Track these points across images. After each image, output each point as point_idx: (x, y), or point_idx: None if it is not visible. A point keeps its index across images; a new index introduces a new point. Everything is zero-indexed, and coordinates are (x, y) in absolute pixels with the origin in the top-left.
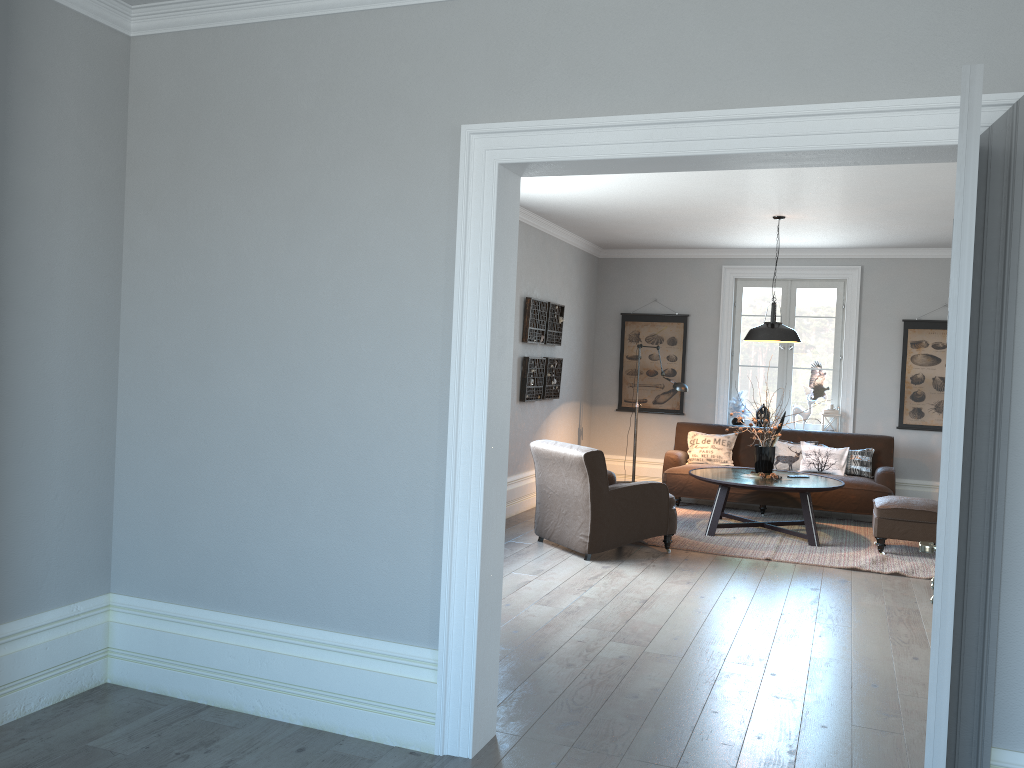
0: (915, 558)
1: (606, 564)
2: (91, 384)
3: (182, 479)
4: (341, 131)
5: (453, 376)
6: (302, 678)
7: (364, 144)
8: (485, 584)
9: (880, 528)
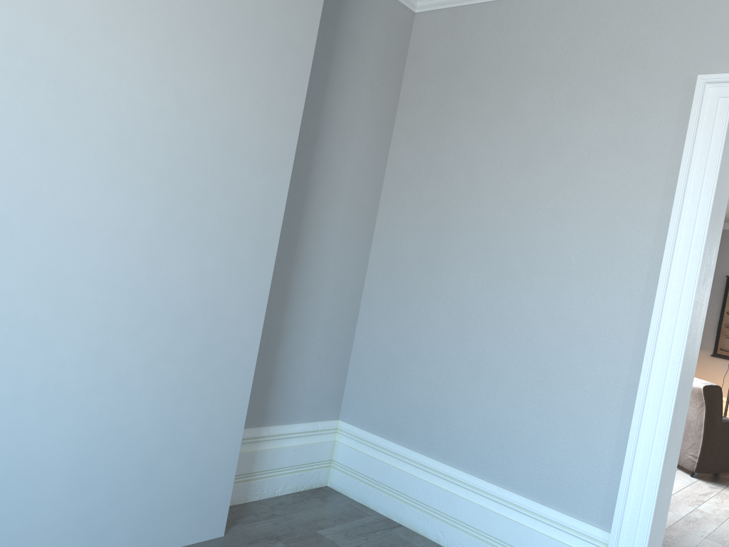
0: None
1: (712, 485)
2: (351, 263)
3: (404, 344)
4: (577, 81)
5: (659, 293)
6: (480, 523)
7: (597, 92)
8: (662, 484)
9: None
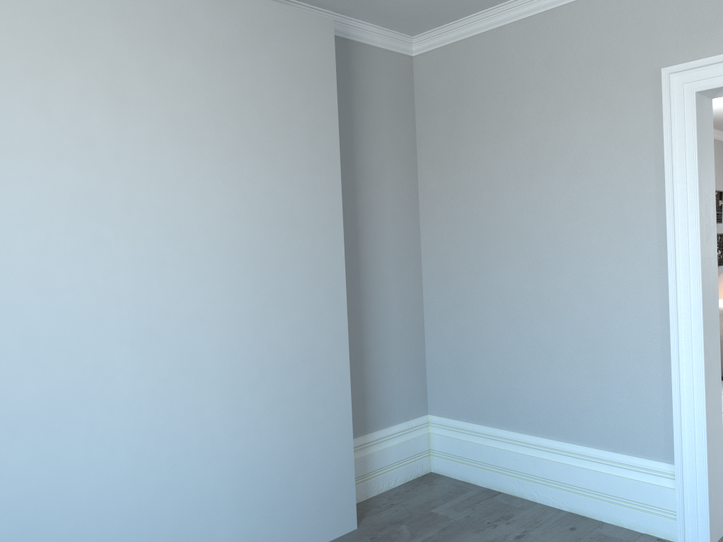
0: None
1: None
2: (407, 281)
3: (468, 340)
4: (563, 90)
5: (670, 258)
6: (566, 478)
7: (581, 97)
8: (709, 416)
9: None
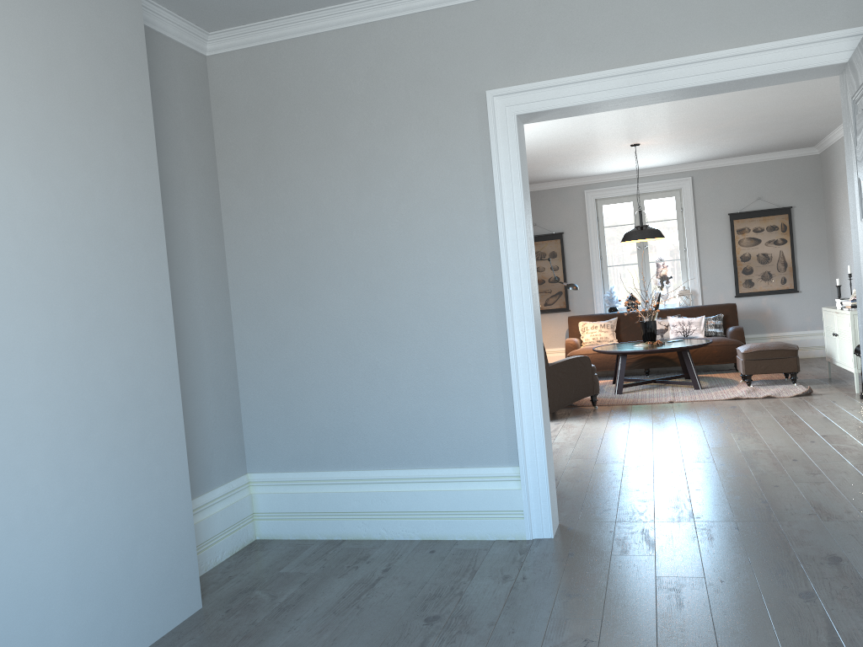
0: (775, 386)
1: (556, 422)
2: (217, 318)
3: (295, 379)
4: (389, 106)
5: (504, 270)
6: (416, 505)
7: (409, 114)
8: (544, 414)
9: (747, 368)
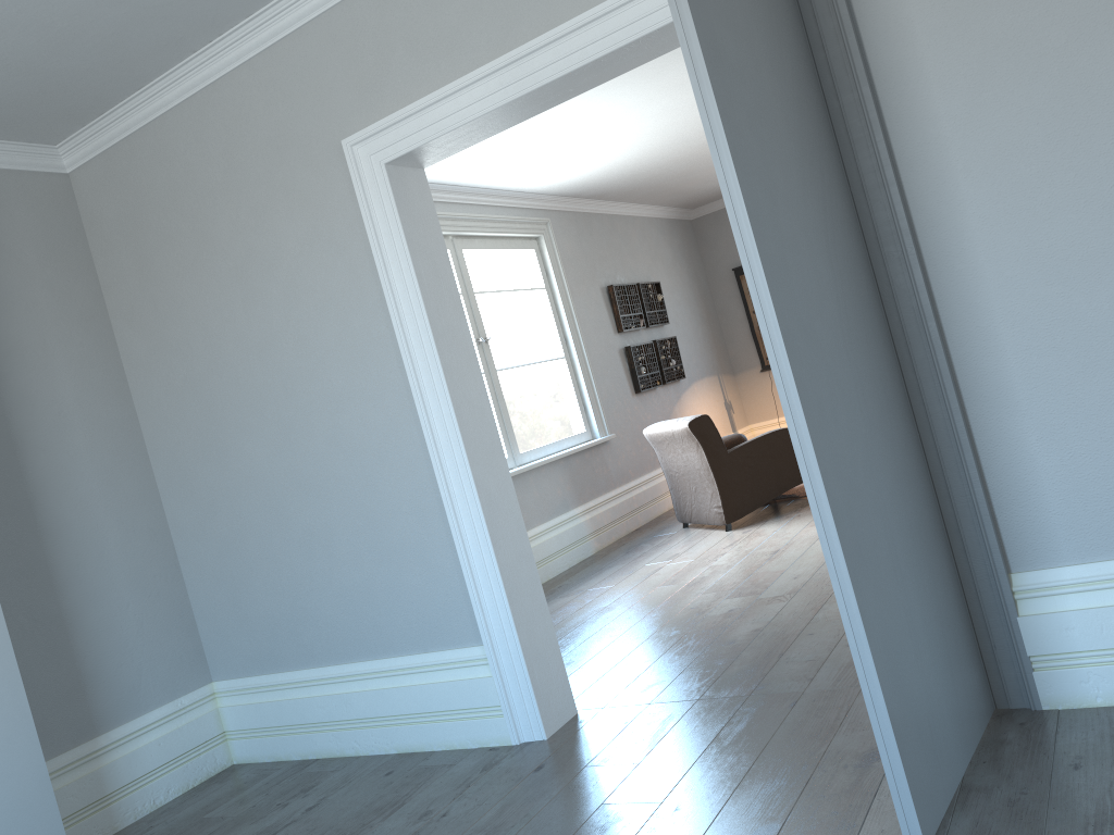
0: None
1: (748, 529)
2: (131, 496)
3: (234, 558)
4: (252, 188)
5: (411, 379)
6: (382, 708)
7: (274, 192)
8: (508, 568)
9: None
